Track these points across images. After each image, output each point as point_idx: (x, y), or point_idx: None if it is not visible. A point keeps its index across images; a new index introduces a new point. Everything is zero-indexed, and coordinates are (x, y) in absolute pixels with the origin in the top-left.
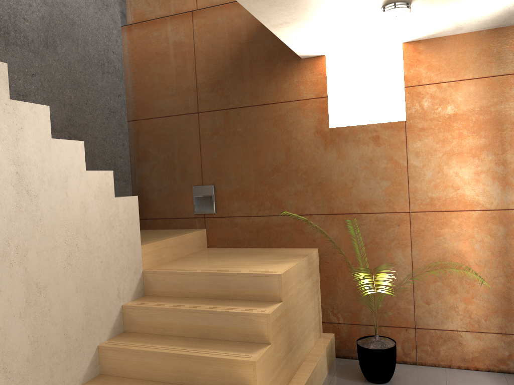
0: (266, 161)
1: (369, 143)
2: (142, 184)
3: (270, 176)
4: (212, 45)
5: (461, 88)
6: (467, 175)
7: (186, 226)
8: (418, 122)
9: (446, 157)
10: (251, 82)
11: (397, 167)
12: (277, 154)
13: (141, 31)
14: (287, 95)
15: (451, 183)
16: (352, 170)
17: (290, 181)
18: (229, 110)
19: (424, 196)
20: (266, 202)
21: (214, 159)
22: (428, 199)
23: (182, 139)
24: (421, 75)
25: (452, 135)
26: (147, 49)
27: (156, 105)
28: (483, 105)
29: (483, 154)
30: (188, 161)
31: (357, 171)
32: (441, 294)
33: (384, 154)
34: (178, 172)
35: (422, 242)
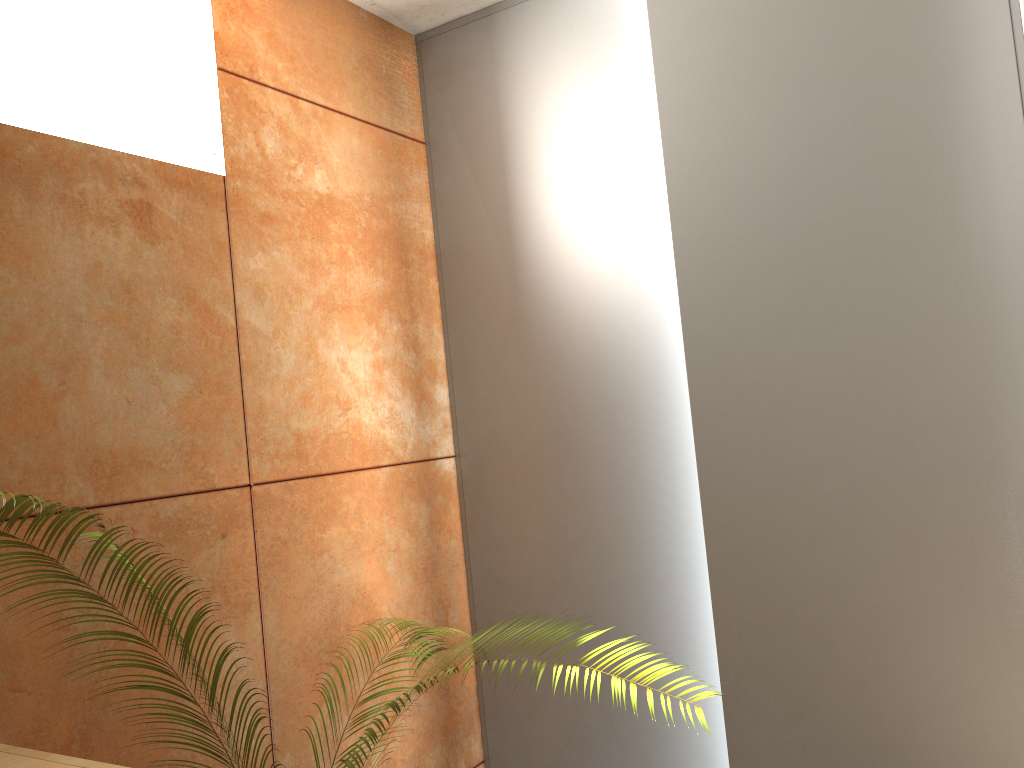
0: None
1: (121, 225)
2: None
3: None
4: None
5: (338, 134)
6: (362, 369)
7: None
8: (256, 191)
9: (323, 314)
10: None
11: (210, 327)
12: None
13: None
14: None
15: (335, 391)
16: (60, 320)
17: None
18: None
19: (283, 429)
20: None
21: None
22: (292, 440)
23: None
24: (257, 53)
25: (328, 254)
26: None
27: None
28: (376, 193)
29: (384, 316)
30: None
31: (79, 327)
32: (336, 737)
33: (170, 276)
34: None
35: (287, 583)
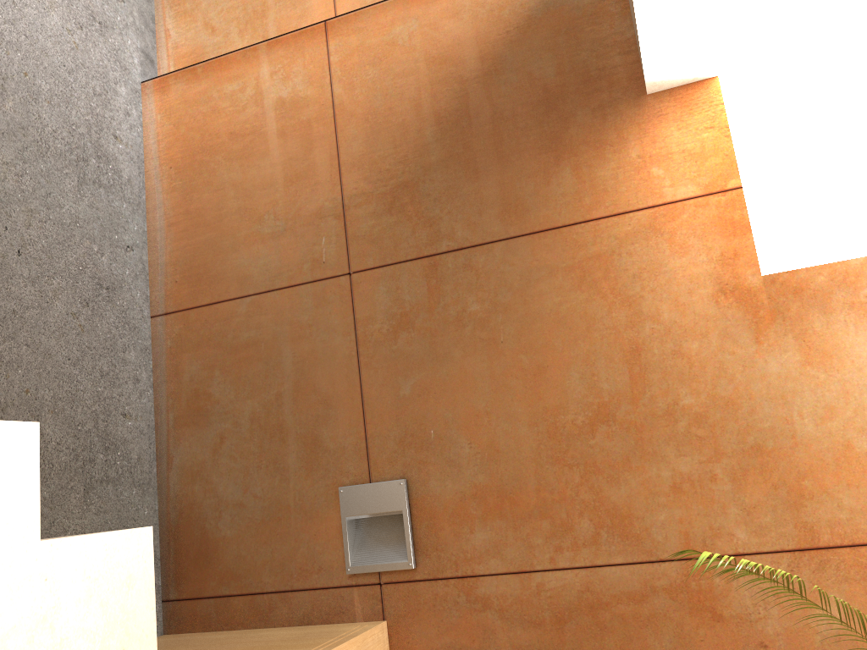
0: (566, 392)
1: None
2: (188, 491)
3: (584, 439)
4: (382, 95)
5: None
6: None
7: (323, 616)
8: None
9: None
10: (500, 175)
11: None
12: (602, 370)
13: (192, 86)
14: (613, 197)
15: None
16: (863, 397)
17: (652, 448)
18: (441, 257)
19: None
20: (578, 521)
21: (402, 400)
22: None
23: (307, 352)
24: None
25: None
26: (207, 127)
27: (232, 264)
28: None
29: None
30: (326, 413)
31: None
32: None
33: None
34: (295, 449)
35: None
